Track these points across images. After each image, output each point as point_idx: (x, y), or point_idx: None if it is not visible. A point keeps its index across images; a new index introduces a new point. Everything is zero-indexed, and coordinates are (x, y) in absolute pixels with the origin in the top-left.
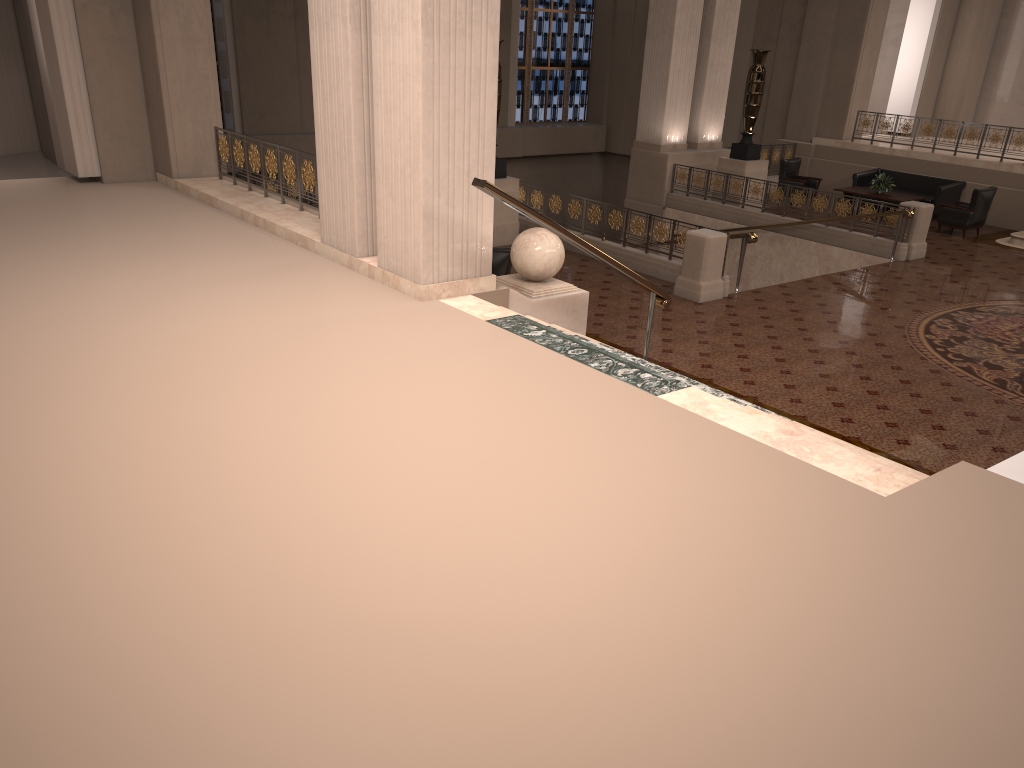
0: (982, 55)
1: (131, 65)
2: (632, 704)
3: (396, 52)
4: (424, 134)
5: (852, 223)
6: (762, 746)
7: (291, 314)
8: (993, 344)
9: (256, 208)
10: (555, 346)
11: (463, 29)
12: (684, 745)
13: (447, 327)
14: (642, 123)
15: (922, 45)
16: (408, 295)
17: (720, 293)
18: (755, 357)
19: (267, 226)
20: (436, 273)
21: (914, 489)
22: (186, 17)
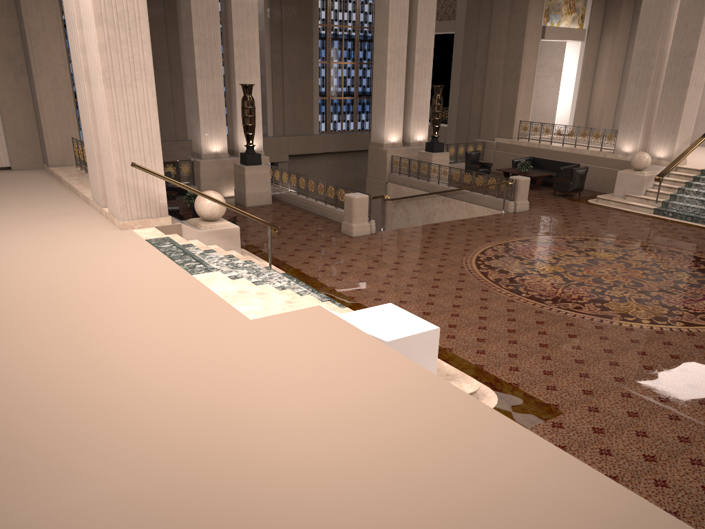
0: (614, 84)
1: (27, 103)
2: (5, 393)
3: (98, 96)
4: (112, 139)
5: (484, 190)
6: (44, 408)
7: (40, 236)
8: (517, 259)
9: (78, 182)
10: (168, 252)
11: (130, 83)
12: (9, 407)
13: (119, 243)
14: (373, 131)
15: (573, 78)
16: (117, 227)
17: (368, 231)
18: (357, 266)
19: (77, 192)
20: (130, 215)
21: (272, 317)
22: (54, 76)
